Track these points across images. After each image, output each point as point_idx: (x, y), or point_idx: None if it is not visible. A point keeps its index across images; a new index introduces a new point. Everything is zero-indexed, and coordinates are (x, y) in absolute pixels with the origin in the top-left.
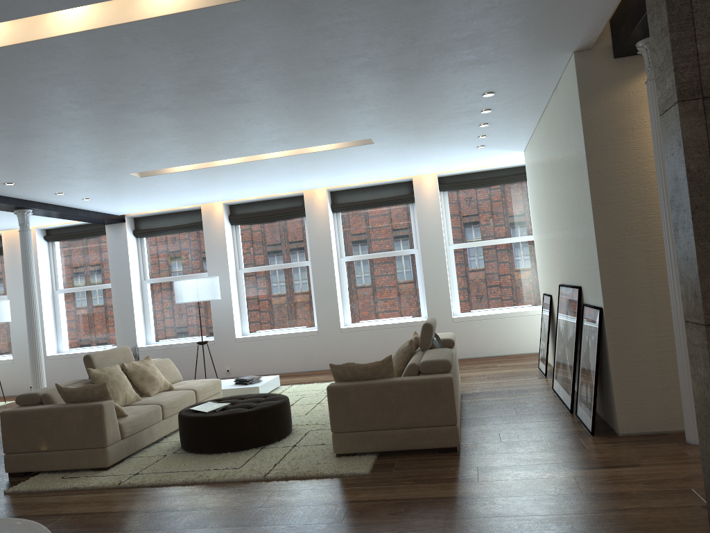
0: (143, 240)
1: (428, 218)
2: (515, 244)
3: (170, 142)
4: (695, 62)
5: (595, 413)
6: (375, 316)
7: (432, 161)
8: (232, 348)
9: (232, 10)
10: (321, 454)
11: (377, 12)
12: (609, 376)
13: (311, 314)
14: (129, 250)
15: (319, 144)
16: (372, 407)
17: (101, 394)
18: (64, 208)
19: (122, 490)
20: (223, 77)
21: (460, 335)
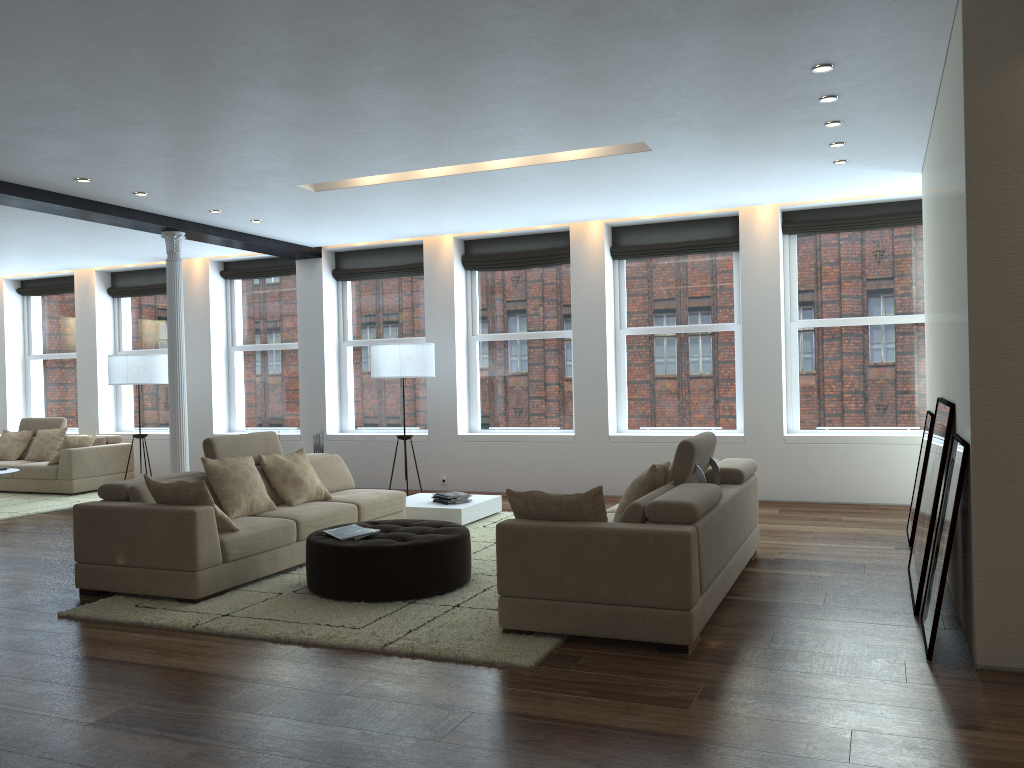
0: (346, 285)
1: (758, 277)
2: (902, 327)
3: (332, 139)
4: None
5: (958, 621)
6: (664, 422)
7: (762, 184)
8: (452, 448)
9: None
10: (484, 625)
11: None
12: (971, 563)
13: (569, 411)
14: (324, 298)
15: (562, 148)
16: (561, 565)
17: (198, 496)
18: (231, 233)
19: (193, 636)
20: (362, 32)
21: (793, 464)
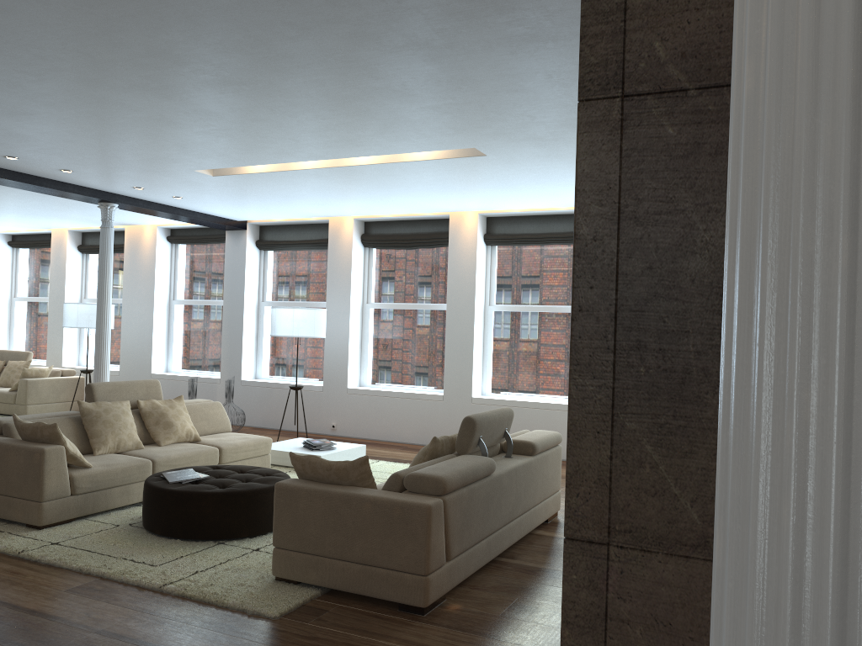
0: (267, 254)
1: None
2: None
3: (201, 133)
4: (620, 24)
5: None
6: (522, 389)
7: None
8: (342, 399)
9: None
10: (264, 571)
11: None
12: None
13: (443, 373)
14: (246, 264)
15: (405, 150)
16: (324, 524)
17: (51, 436)
18: (160, 206)
19: (14, 561)
20: (173, 46)
21: None
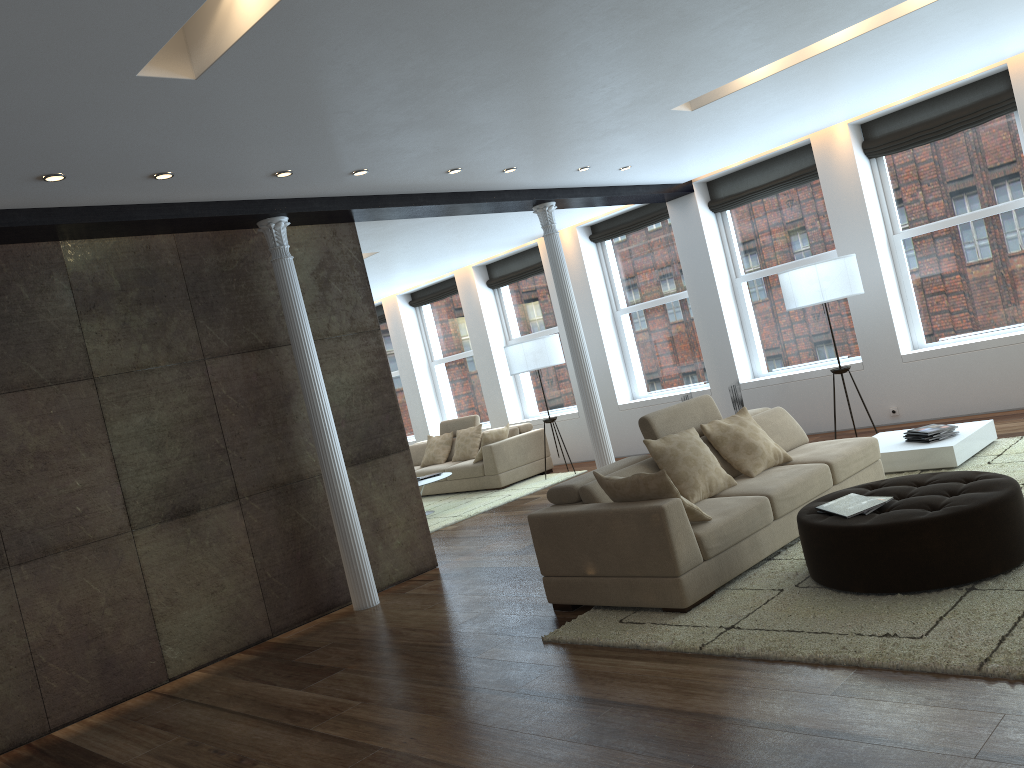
0: (726, 215)
1: None
2: None
3: (719, 28)
4: None
5: None
6: None
7: None
8: (896, 372)
9: None
10: None
11: None
12: None
13: None
14: (705, 236)
15: None
16: None
17: (660, 489)
18: (599, 190)
19: (705, 661)
20: None
21: None
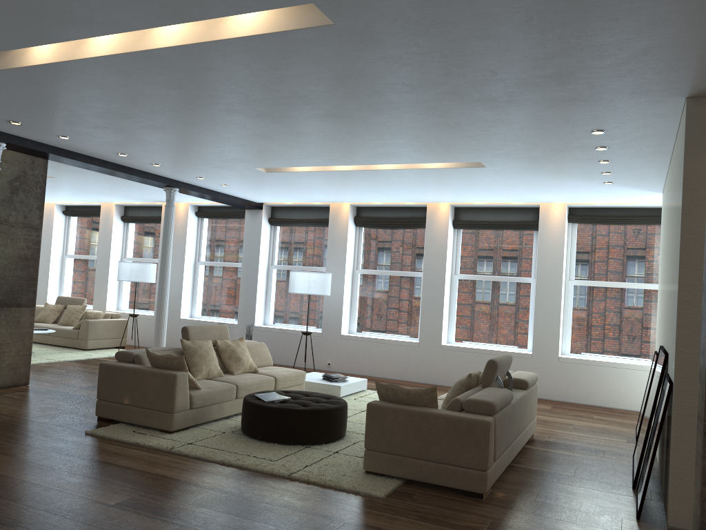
0: (276, 228)
1: (549, 249)
2: (643, 291)
3: (283, 145)
4: None
5: (661, 495)
6: (479, 339)
7: (556, 191)
8: (336, 343)
9: (301, 36)
10: (353, 467)
11: (445, 45)
12: (669, 459)
13: (416, 325)
14: (261, 236)
15: (427, 161)
16: (406, 433)
17: (178, 365)
18: (207, 190)
19: (170, 455)
20: (313, 93)
21: (563, 376)
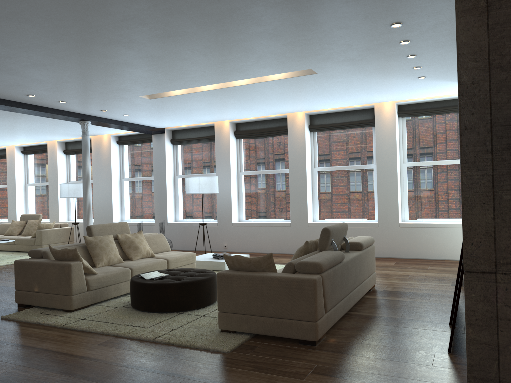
0: (177, 147)
1: (384, 139)
2: None
3: (147, 71)
4: None
5: None
6: (337, 216)
7: (382, 90)
8: (229, 230)
9: None
10: (212, 327)
11: None
12: None
13: (289, 210)
14: (166, 153)
15: (269, 73)
16: (249, 295)
17: (73, 256)
18: (115, 121)
19: (62, 330)
20: (140, 12)
21: (404, 238)
